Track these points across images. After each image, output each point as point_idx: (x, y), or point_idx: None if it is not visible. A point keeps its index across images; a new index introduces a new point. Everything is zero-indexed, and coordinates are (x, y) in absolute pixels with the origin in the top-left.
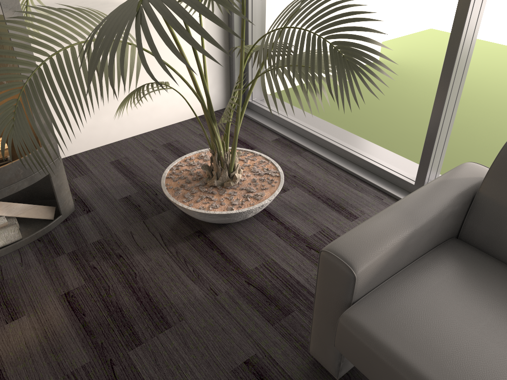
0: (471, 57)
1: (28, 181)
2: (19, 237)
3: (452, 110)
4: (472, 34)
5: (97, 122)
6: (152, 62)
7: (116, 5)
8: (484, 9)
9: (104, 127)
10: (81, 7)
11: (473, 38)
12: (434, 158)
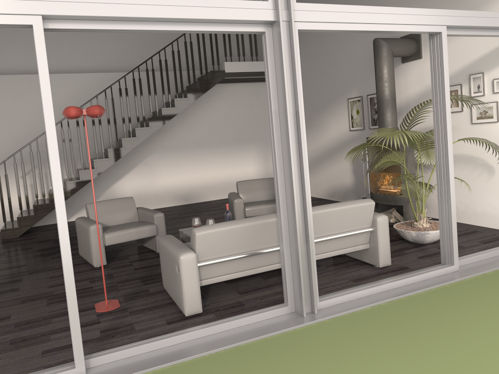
0: (449, 191)
1: (394, 203)
2: (389, 221)
3: (446, 217)
4: (445, 178)
5: (466, 211)
6: (494, 190)
7: (480, 160)
8: (448, 167)
9: (468, 215)
10: (466, 158)
11: (446, 180)
12: (443, 244)
